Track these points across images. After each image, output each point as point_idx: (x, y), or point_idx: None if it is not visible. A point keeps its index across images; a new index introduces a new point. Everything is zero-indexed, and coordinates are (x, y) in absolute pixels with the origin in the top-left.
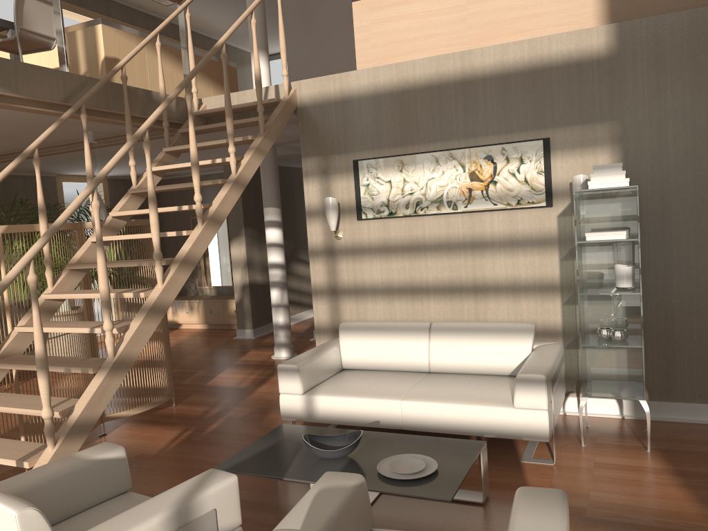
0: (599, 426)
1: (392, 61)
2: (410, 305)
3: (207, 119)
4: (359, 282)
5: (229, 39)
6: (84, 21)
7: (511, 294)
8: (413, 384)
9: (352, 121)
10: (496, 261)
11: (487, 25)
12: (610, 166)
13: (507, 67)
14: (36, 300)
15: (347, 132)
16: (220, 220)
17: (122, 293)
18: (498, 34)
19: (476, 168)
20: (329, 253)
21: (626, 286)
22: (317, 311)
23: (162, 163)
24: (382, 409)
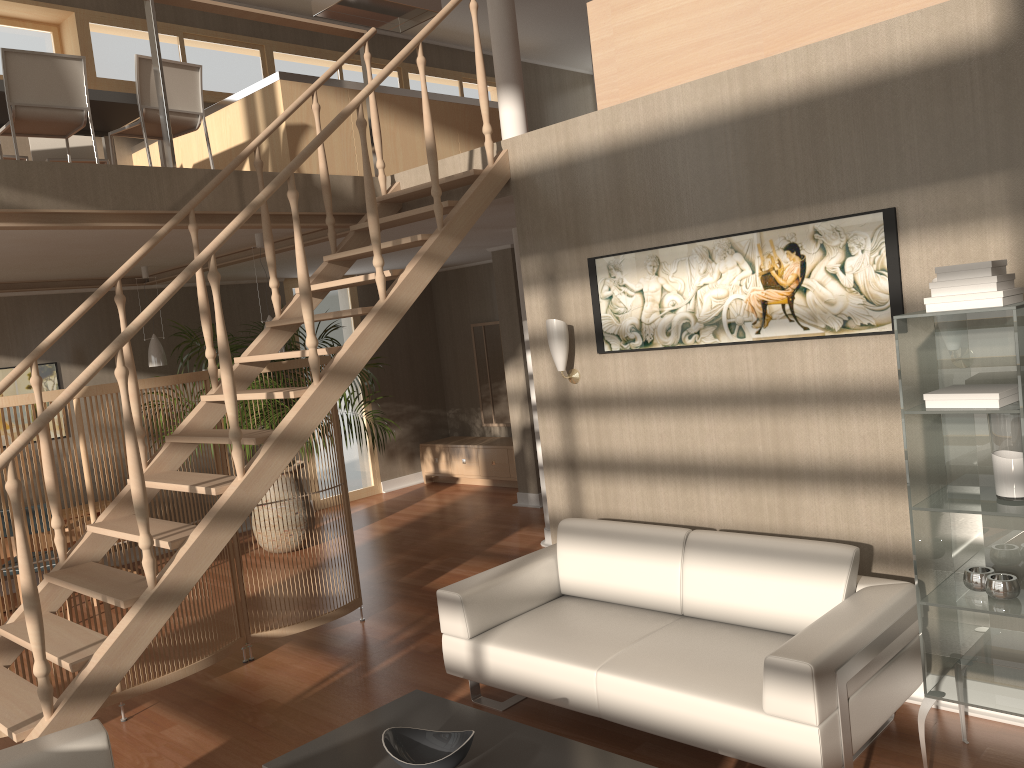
0: (988, 746)
1: (647, 92)
2: (680, 493)
3: (401, 205)
4: (605, 451)
5: (537, 56)
6: (317, 65)
7: (839, 485)
8: (636, 640)
9: (585, 196)
10: (811, 426)
11: (792, 12)
12: (967, 267)
13: (817, 86)
14: (18, 515)
15: (578, 214)
16: (353, 371)
17: (195, 486)
18: (813, 25)
19: (772, 266)
20: (563, 404)
21: (1012, 496)
22: (550, 493)
23: (323, 278)
24: (571, 681)
